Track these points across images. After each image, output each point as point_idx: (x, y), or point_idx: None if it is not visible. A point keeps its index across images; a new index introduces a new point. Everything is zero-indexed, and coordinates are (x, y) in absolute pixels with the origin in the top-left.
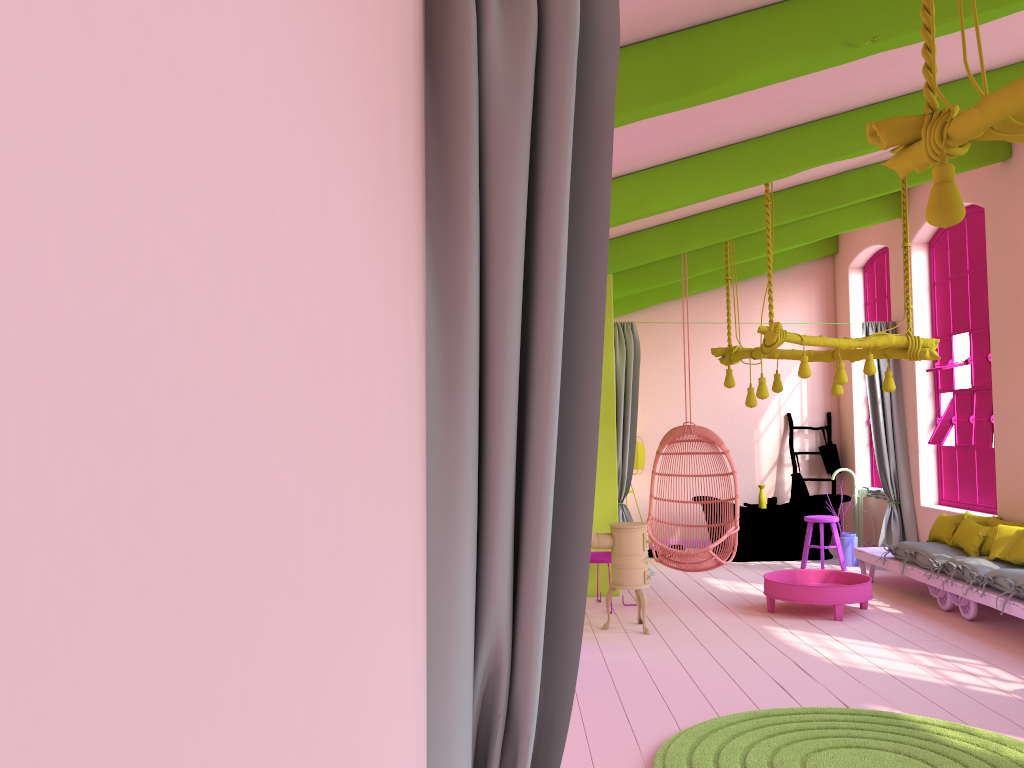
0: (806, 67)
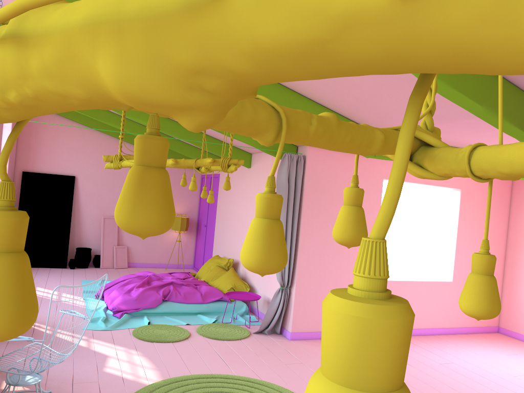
0: None
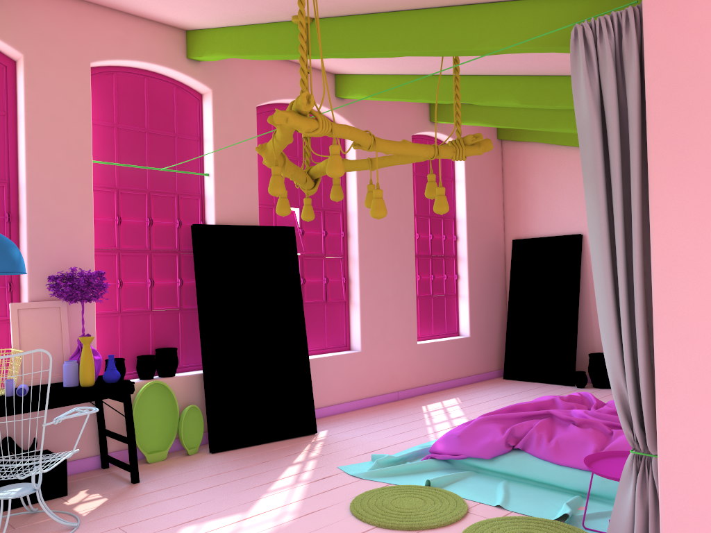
0: None
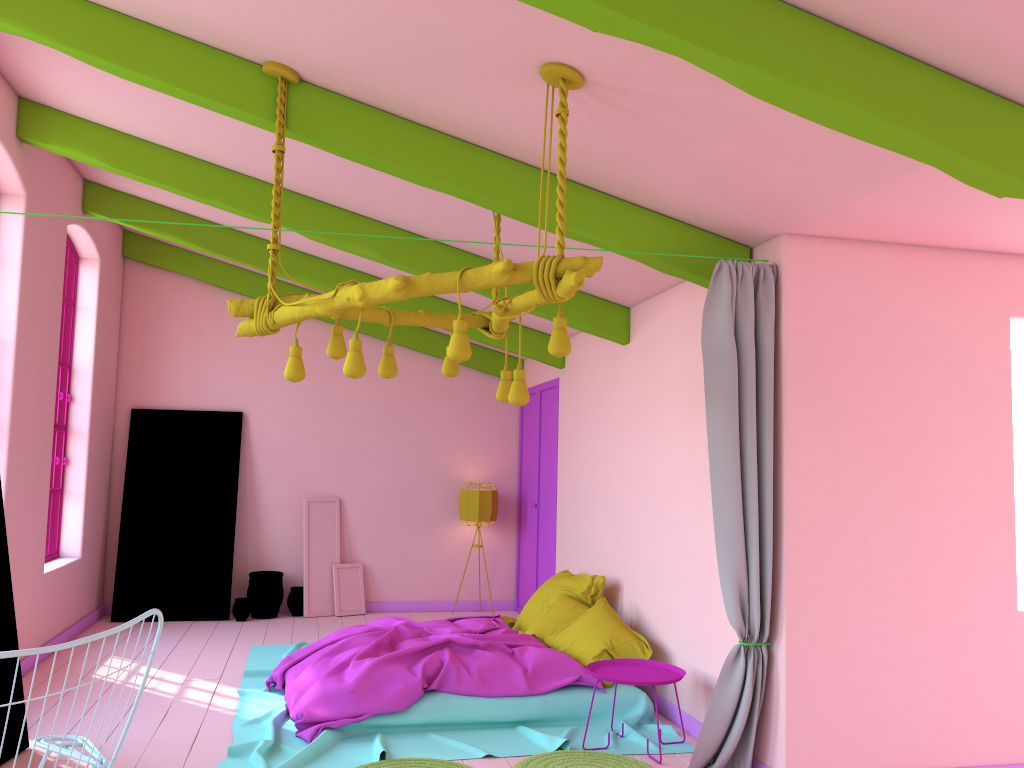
0: (656, 45)
